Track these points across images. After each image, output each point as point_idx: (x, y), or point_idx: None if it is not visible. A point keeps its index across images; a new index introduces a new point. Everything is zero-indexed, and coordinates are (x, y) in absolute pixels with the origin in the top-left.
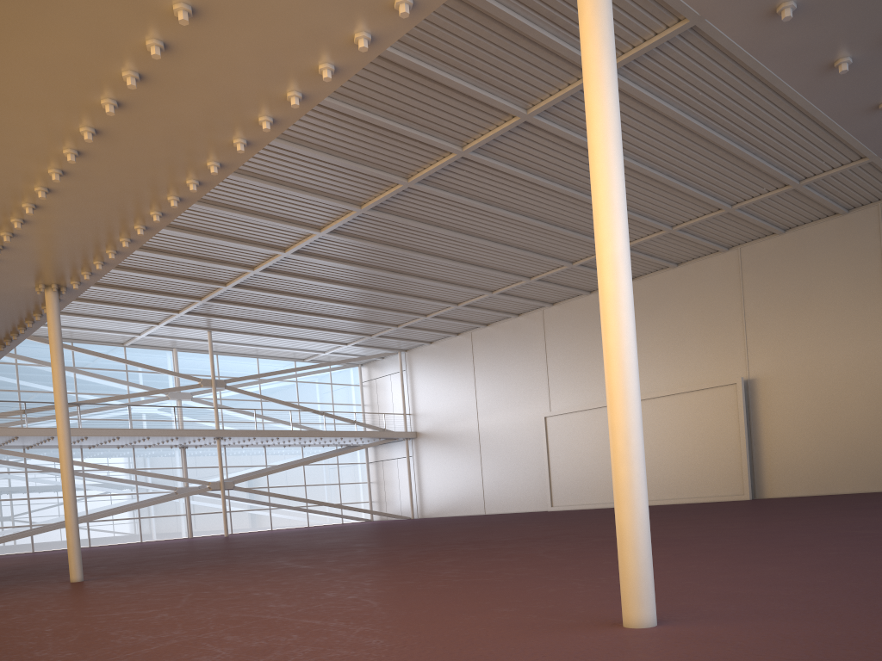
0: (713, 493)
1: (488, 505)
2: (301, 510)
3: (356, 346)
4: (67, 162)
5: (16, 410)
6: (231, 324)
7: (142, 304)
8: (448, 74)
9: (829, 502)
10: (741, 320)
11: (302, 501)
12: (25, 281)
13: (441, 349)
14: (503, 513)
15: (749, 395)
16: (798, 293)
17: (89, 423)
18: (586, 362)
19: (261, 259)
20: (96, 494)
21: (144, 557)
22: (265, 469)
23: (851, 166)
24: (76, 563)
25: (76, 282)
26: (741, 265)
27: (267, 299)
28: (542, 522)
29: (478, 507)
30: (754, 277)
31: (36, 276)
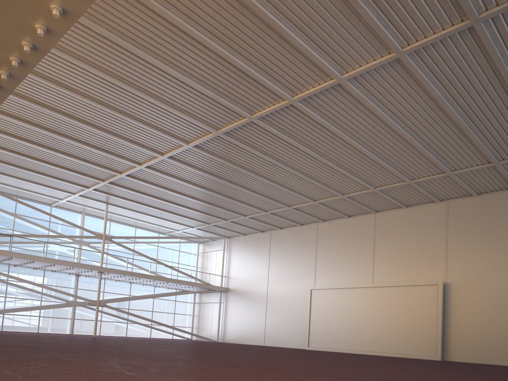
0: (416, 353)
1: (267, 340)
2: (147, 326)
3: (198, 229)
4: None
5: None
6: (121, 202)
7: (65, 178)
8: (295, 35)
9: None
10: (444, 245)
11: (148, 320)
12: None
13: (250, 239)
14: (276, 346)
15: (445, 293)
16: (484, 233)
17: (17, 250)
18: (341, 259)
19: (146, 159)
20: (13, 297)
21: (20, 343)
22: (128, 297)
23: None
24: None
25: None
26: (447, 212)
27: (146, 188)
28: (310, 357)
29: (260, 340)
30: (455, 220)
31: None
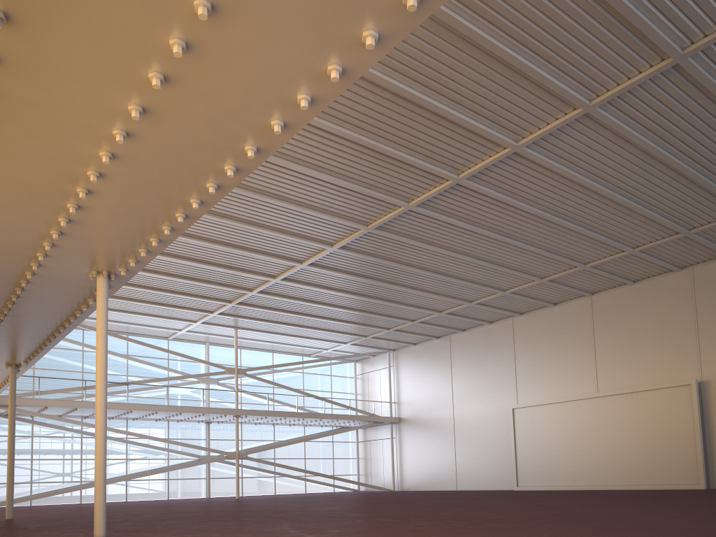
0: (669, 481)
1: (460, 482)
2: (300, 479)
3: (353, 345)
4: (117, 144)
5: (78, 387)
6: (253, 324)
7: (184, 305)
8: (452, 109)
9: None
10: (694, 329)
11: (302, 471)
12: (80, 267)
13: (423, 349)
14: (473, 490)
15: (703, 395)
16: None
17: (134, 399)
18: (551, 363)
19: (281, 270)
20: (135, 458)
21: (166, 514)
22: (273, 443)
23: None
24: (100, 520)
25: (123, 269)
26: (693, 282)
27: (284, 304)
28: (518, 501)
29: (451, 483)
30: (705, 293)
31: (90, 263)
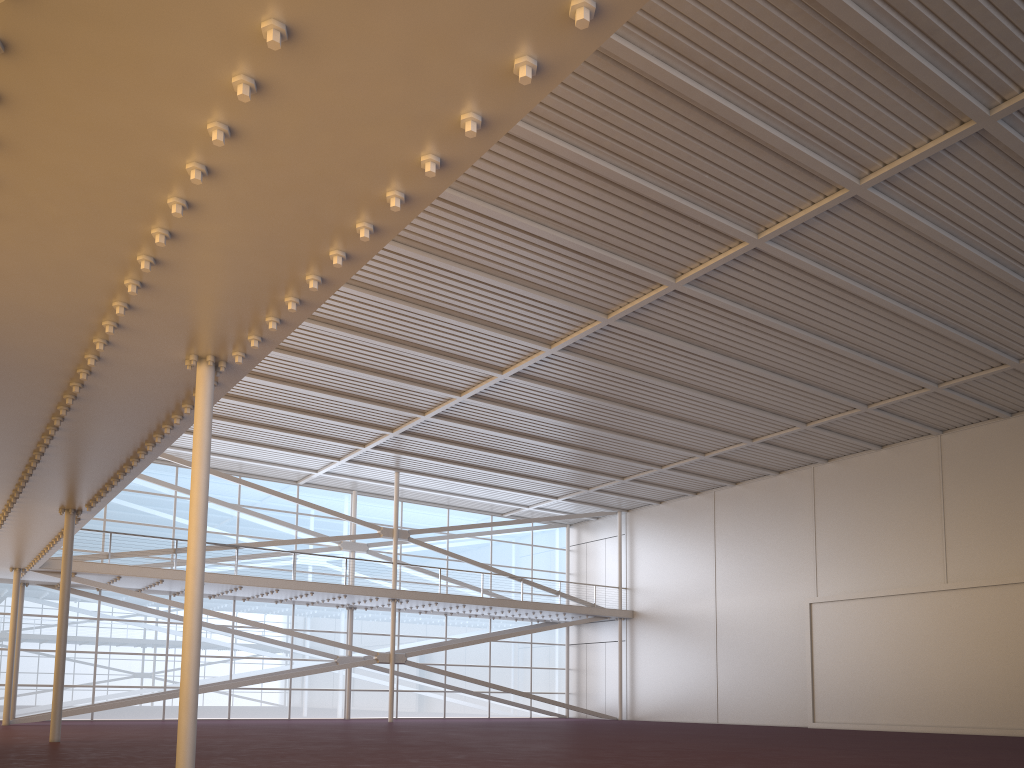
0: None
1: (723, 712)
2: (481, 697)
3: (567, 501)
4: (238, 107)
5: (166, 549)
6: (423, 465)
7: (324, 433)
8: (762, 122)
9: None
10: None
11: (486, 685)
12: (172, 349)
13: (673, 510)
14: (743, 724)
15: None
16: None
17: (247, 570)
18: (872, 536)
19: (471, 382)
20: (244, 656)
21: (287, 745)
22: (444, 642)
23: None
24: (186, 758)
25: (239, 354)
26: None
27: (470, 435)
28: (834, 749)
29: (709, 713)
30: None
31: (187, 341)
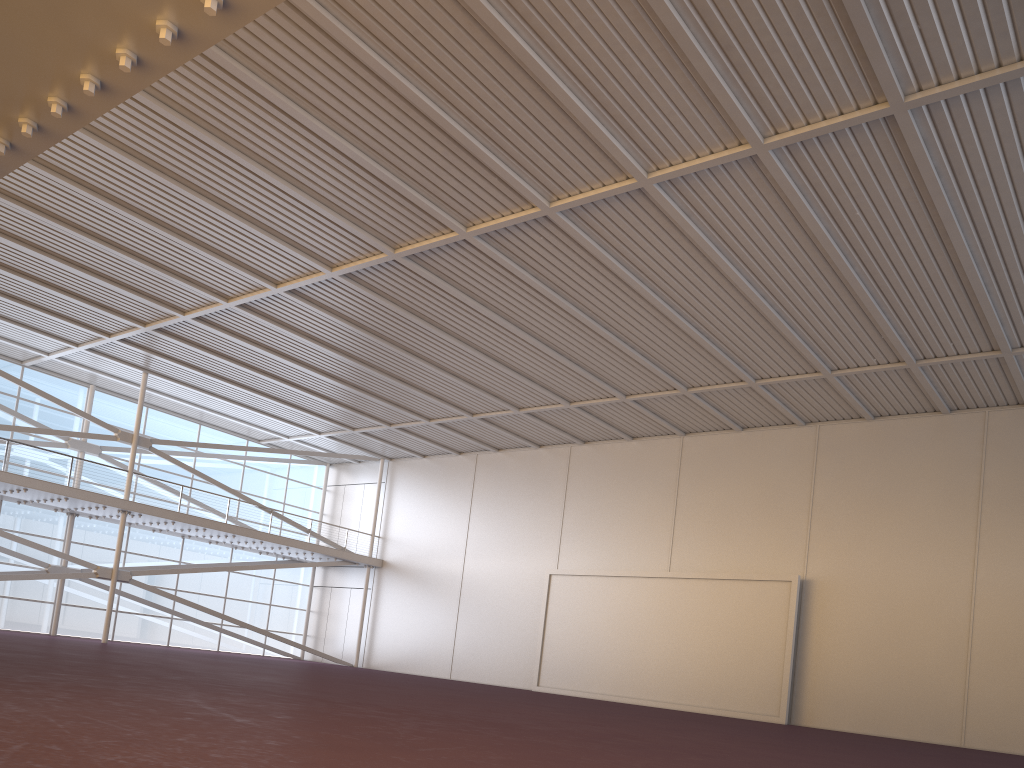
0: (741, 708)
1: (456, 669)
2: (212, 628)
3: (331, 438)
4: None
5: None
6: (177, 371)
7: (62, 312)
8: (568, 89)
9: (910, 749)
10: (807, 509)
11: (219, 616)
12: None
13: (435, 466)
14: (473, 682)
15: (803, 598)
16: (879, 491)
17: None
18: (613, 519)
19: (242, 289)
20: None
21: None
22: (178, 566)
23: (979, 356)
24: None
25: None
26: (817, 445)
27: (234, 348)
28: (550, 707)
29: (443, 668)
30: (830, 462)
31: None
